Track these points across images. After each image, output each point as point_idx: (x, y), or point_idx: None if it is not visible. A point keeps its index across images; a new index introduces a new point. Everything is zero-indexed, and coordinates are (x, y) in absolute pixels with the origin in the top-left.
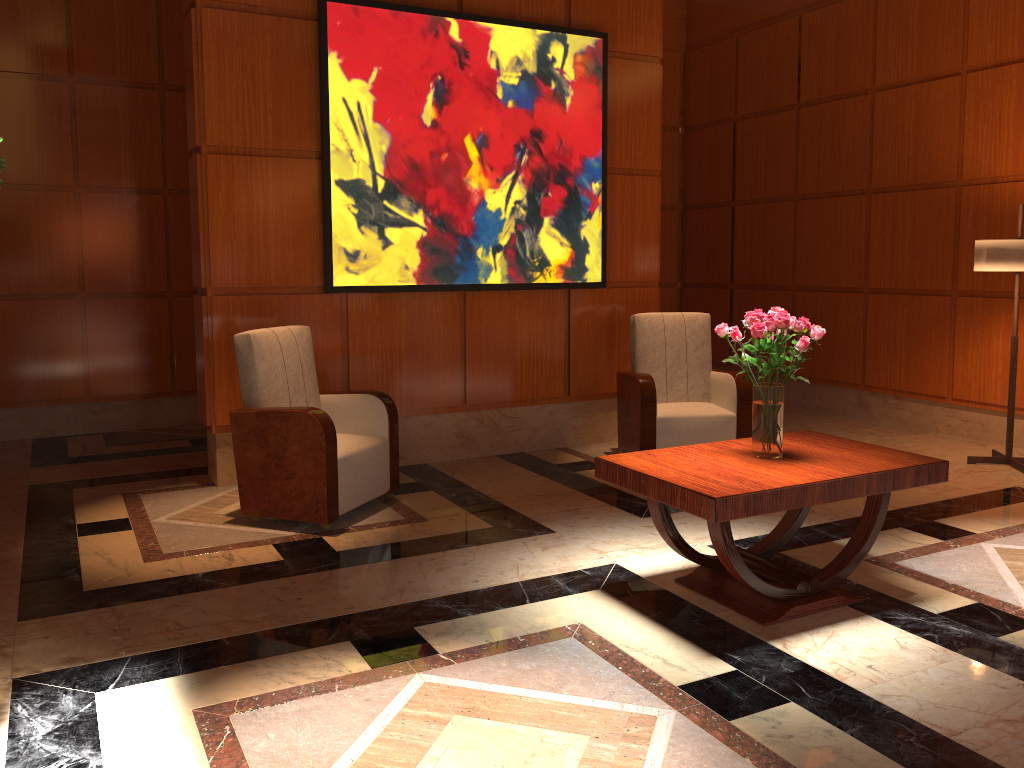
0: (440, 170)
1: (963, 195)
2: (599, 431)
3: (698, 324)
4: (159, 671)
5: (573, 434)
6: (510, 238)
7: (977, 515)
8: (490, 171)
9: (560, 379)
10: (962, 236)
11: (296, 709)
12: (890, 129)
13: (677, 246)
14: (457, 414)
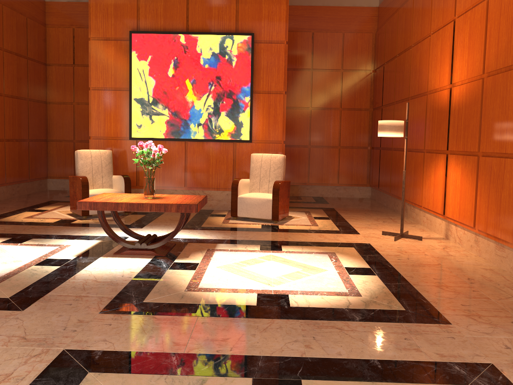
0: (175, 93)
1: (427, 99)
2: None
3: (277, 159)
4: None
5: None
6: (205, 120)
7: (307, 247)
8: (197, 93)
9: (230, 180)
10: (427, 121)
11: None
12: (414, 66)
13: (368, 128)
14: (184, 190)
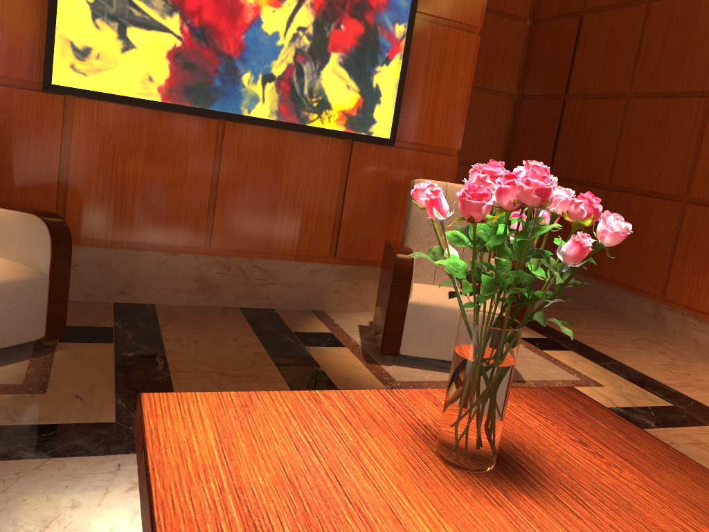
0: None
1: None
2: (365, 300)
3: None
4: None
5: (335, 298)
6: (286, 69)
7: None
8: None
9: (327, 238)
10: None
11: None
12: None
13: (506, 133)
14: (200, 256)
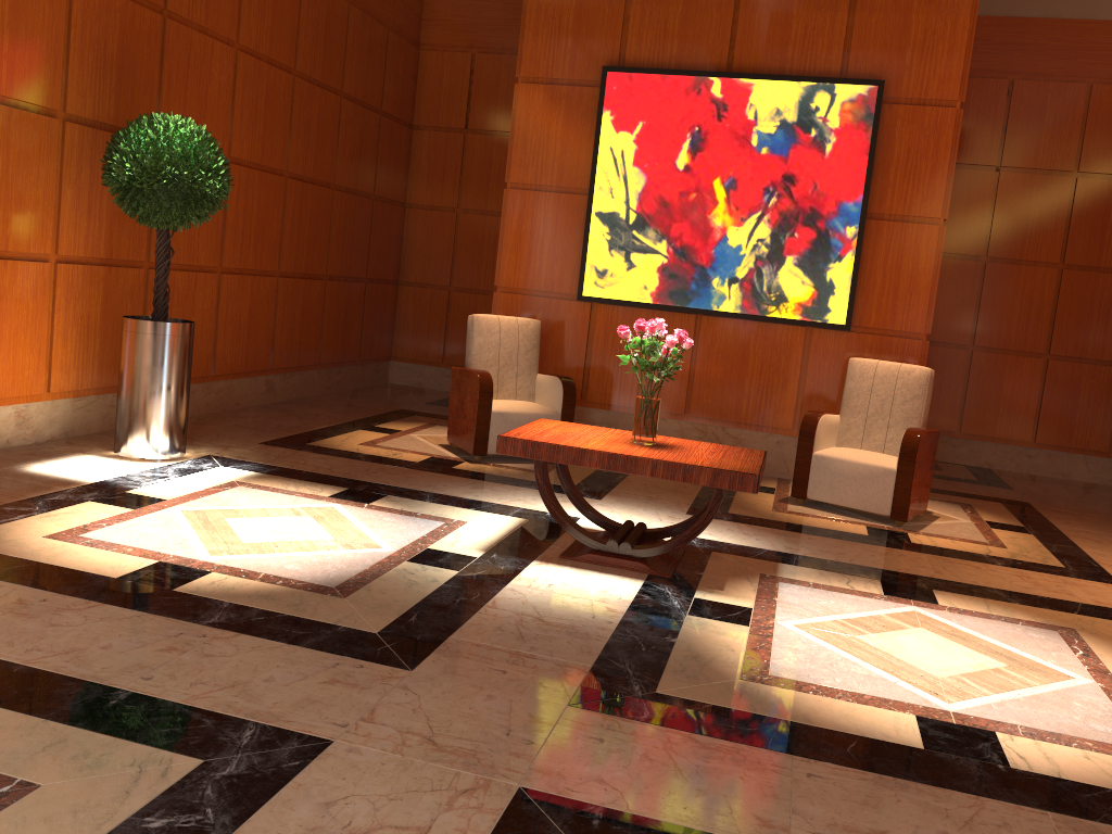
0: (687, 208)
1: None
2: None
3: (912, 377)
4: (256, 469)
5: None
6: (748, 272)
7: (997, 603)
8: (735, 211)
9: (790, 412)
10: None
11: (264, 493)
12: None
13: None
14: (682, 422)
